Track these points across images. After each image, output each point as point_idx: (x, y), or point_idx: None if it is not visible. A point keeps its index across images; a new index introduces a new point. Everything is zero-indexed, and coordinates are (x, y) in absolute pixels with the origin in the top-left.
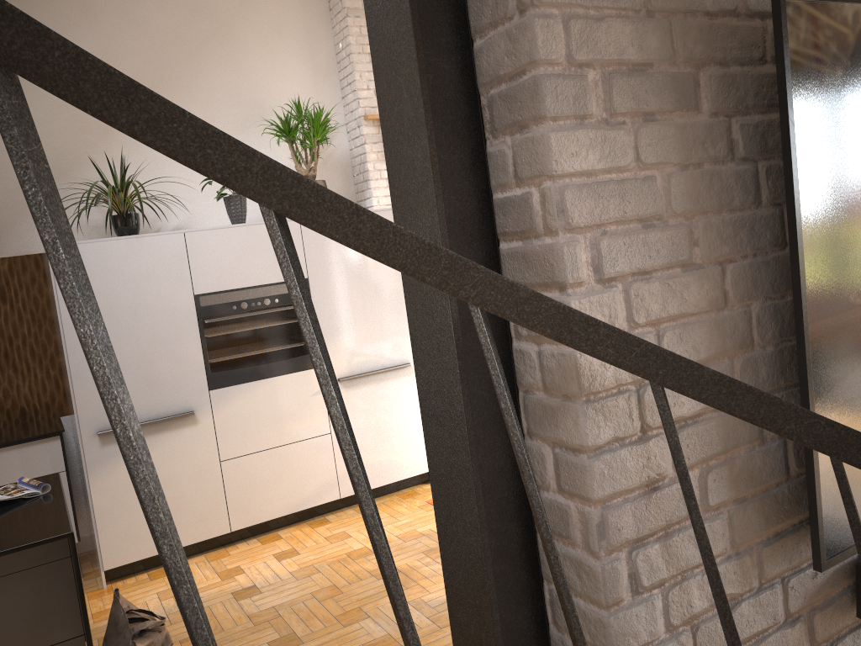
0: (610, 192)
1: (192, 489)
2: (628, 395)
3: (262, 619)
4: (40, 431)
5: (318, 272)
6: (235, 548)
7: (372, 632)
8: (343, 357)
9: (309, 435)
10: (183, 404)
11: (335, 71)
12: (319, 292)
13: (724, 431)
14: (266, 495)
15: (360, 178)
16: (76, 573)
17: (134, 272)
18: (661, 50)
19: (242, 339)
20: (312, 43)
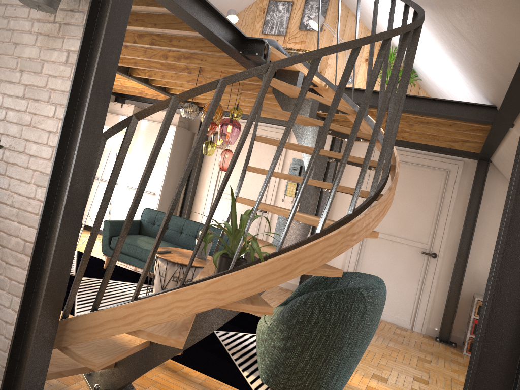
0: None
1: None
2: None
3: None
4: None
5: None
6: None
7: None
8: None
9: None
10: None
11: None
12: None
13: None
14: None
15: None
16: None
17: None
18: None
19: None
20: None
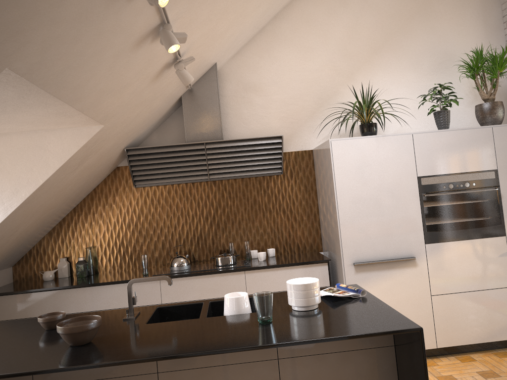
0: None
1: (411, 312)
2: None
3: None
4: (314, 258)
5: (504, 165)
6: (440, 361)
7: None
8: None
9: (495, 286)
10: (407, 251)
11: (501, 28)
12: (505, 180)
13: None
14: (463, 325)
15: None
16: (423, 360)
17: (380, 159)
18: None
19: (448, 210)
20: (485, 10)
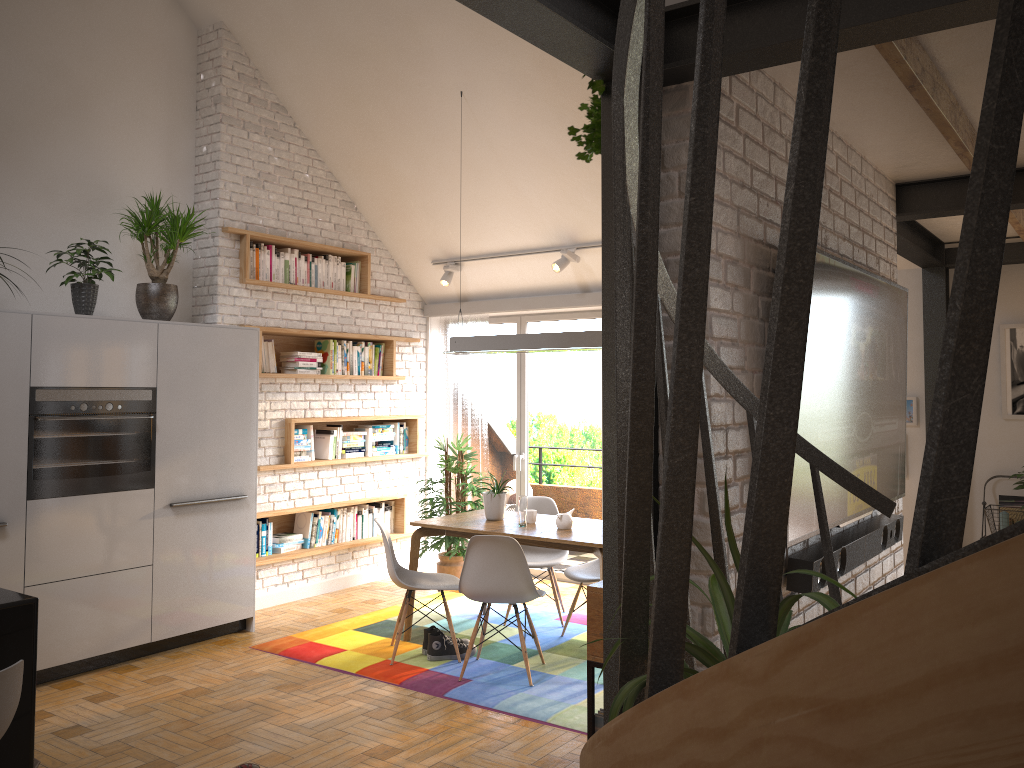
0: (724, 322)
1: None
2: (723, 431)
3: (112, 751)
4: None
5: (168, 382)
6: None
7: (254, 750)
8: (179, 479)
9: (130, 564)
10: None
11: (191, 173)
12: (166, 404)
13: (749, 464)
14: (70, 631)
15: (203, 291)
16: (33, 643)
17: None
18: (741, 255)
19: (75, 445)
20: (173, 138)
